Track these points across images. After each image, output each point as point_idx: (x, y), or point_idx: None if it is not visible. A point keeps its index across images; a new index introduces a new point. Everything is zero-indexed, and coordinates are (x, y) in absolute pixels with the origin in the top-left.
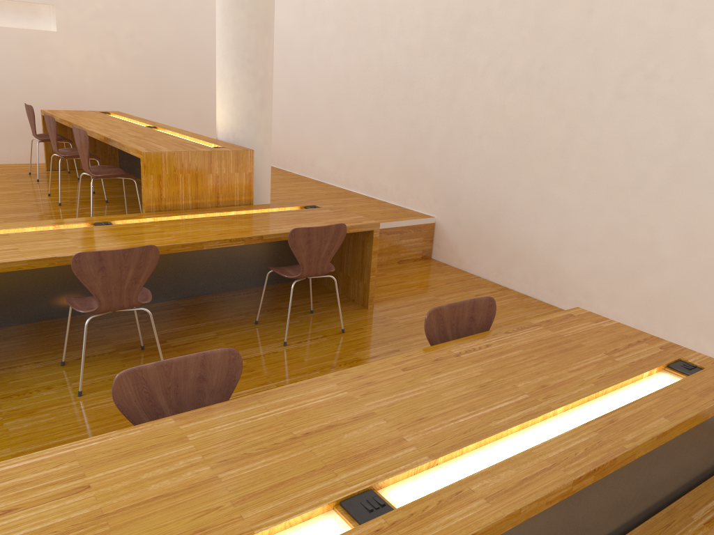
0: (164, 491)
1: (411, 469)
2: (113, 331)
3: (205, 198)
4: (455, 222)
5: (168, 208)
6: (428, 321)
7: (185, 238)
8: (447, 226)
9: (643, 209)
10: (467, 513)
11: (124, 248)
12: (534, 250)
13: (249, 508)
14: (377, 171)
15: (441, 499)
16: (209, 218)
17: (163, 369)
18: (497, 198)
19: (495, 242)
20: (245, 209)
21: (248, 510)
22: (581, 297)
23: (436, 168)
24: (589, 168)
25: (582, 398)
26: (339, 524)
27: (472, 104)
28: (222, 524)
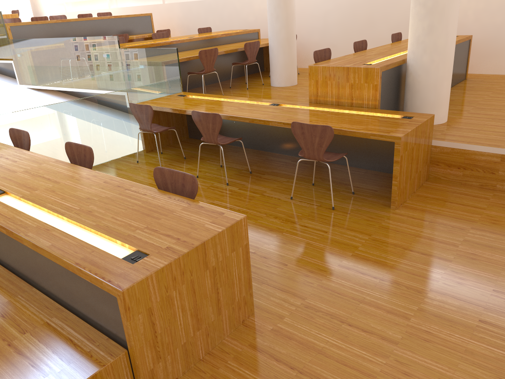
0: (11, 169)
1: (13, 194)
2: (264, 163)
3: (343, 99)
4: None
5: (321, 102)
6: (154, 172)
7: (268, 117)
8: None
9: None
10: None
11: (235, 115)
12: None
13: None
14: None
15: None
16: (319, 111)
17: (76, 146)
18: None
19: None
20: (359, 110)
21: None
22: None
23: None
24: None
25: (76, 222)
26: None
27: None
28: None
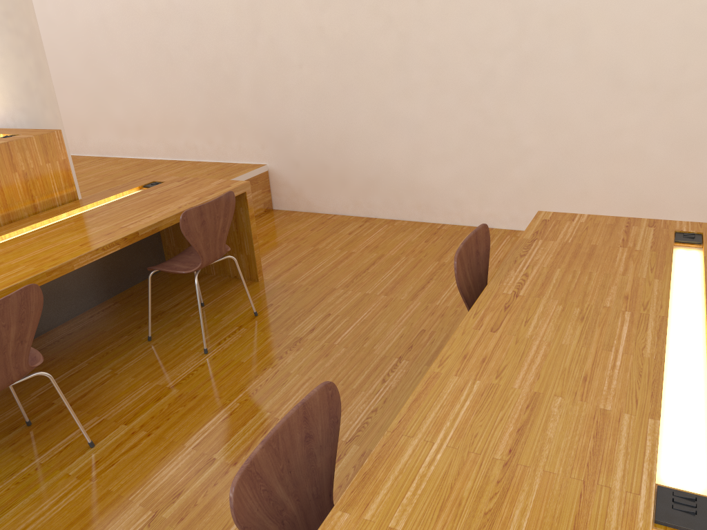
0: None
1: (658, 441)
2: None
3: (18, 206)
4: (293, 164)
5: None
6: (457, 269)
7: (43, 263)
8: (285, 171)
9: (497, 105)
10: None
11: None
12: (391, 172)
13: None
14: (178, 128)
15: None
16: (43, 229)
17: (272, 448)
18: (337, 128)
19: (345, 174)
20: (77, 206)
21: None
22: (451, 206)
23: (255, 110)
24: (433, 76)
25: (669, 296)
26: None
27: (282, 31)
28: None
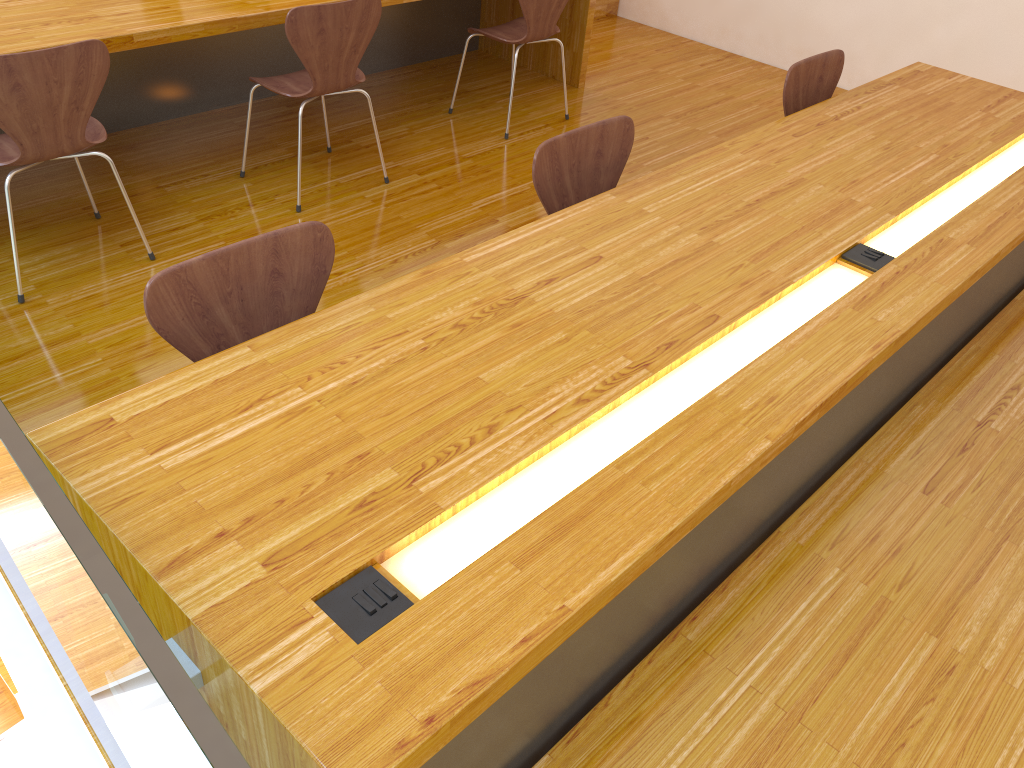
0: (676, 256)
1: (882, 225)
2: (269, 131)
3: None
4: None
5: None
6: (788, 81)
7: None
8: None
9: None
10: (961, 256)
11: (312, 3)
12: None
13: (768, 264)
14: None
15: (930, 247)
16: None
17: (571, 142)
18: None
19: None
20: None
21: (769, 265)
22: None
23: None
24: None
25: (989, 155)
26: (851, 273)
27: None
28: (759, 278)
